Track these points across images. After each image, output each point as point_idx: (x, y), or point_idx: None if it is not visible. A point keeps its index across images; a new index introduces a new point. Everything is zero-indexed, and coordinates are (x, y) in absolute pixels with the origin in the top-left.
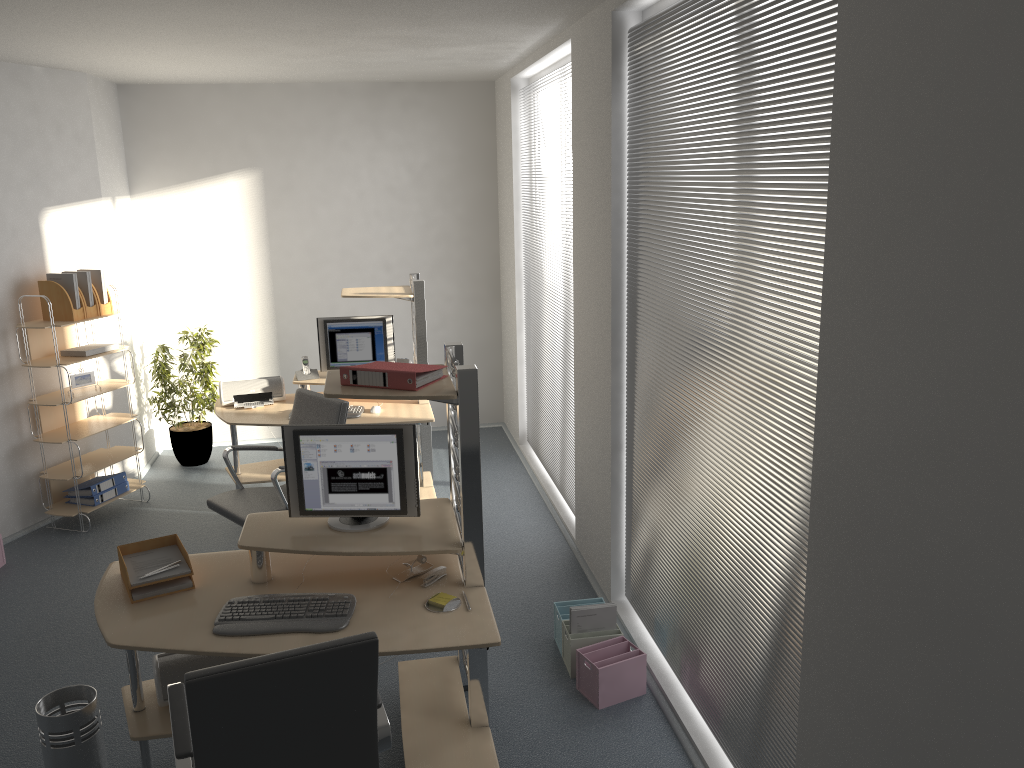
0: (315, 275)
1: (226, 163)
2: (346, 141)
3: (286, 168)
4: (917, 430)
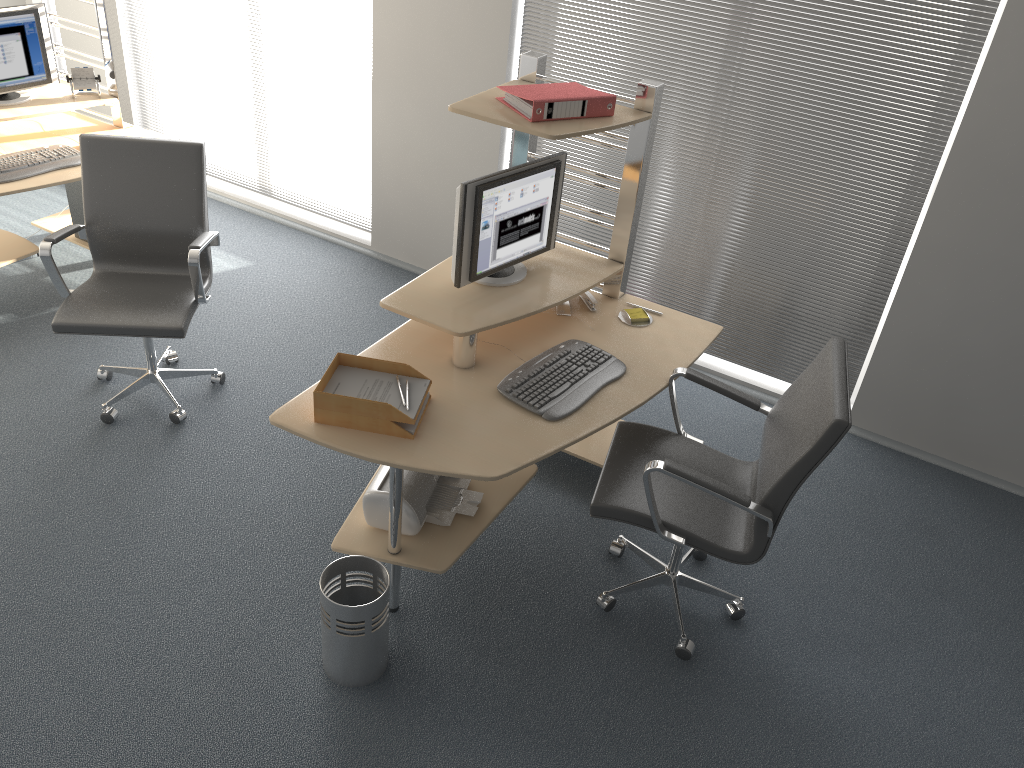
0: None
1: None
2: None
3: None
4: None
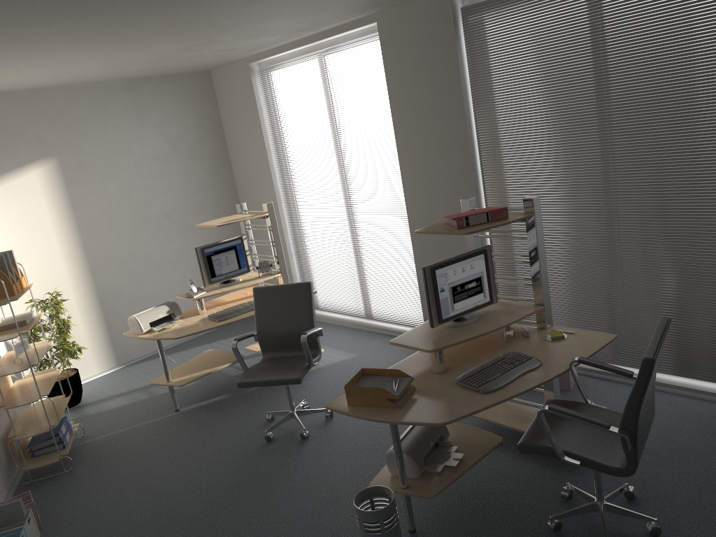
0: (115, 232)
1: (26, 156)
2: (118, 125)
3: (76, 153)
4: None
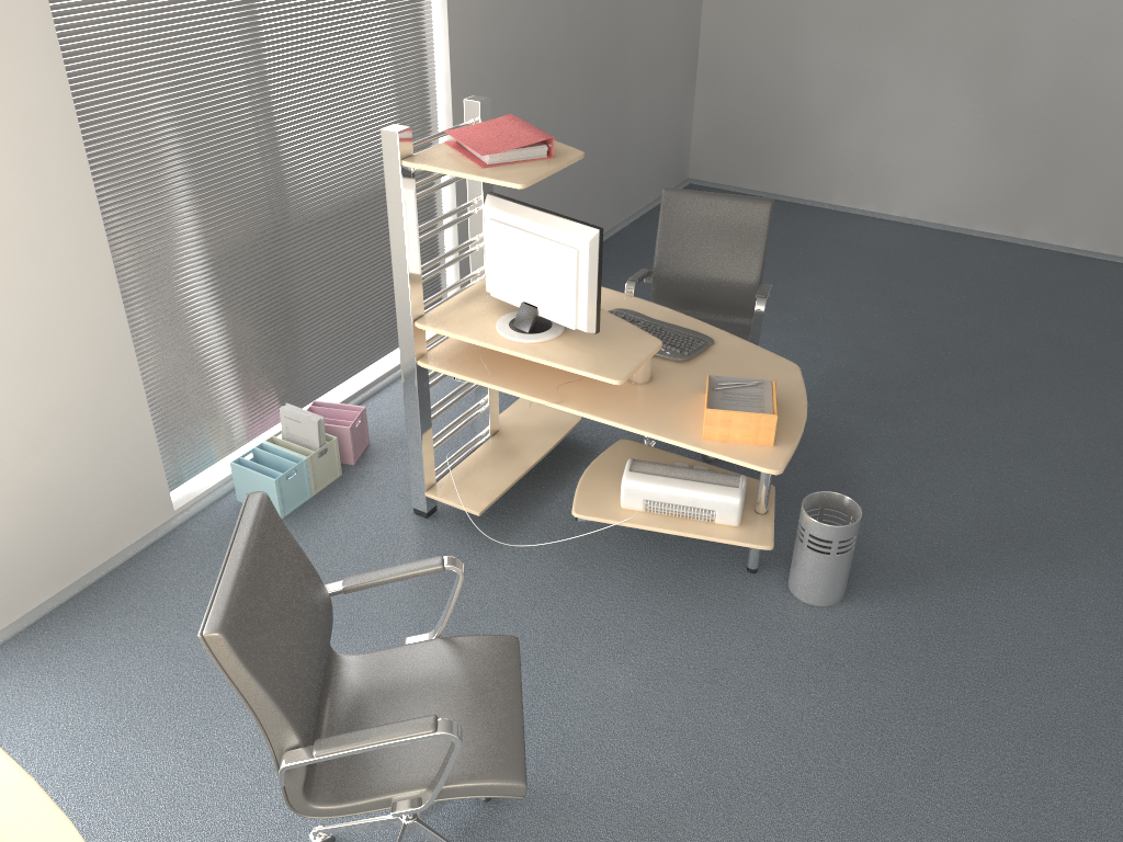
0: None
1: None
2: None
3: None
4: None
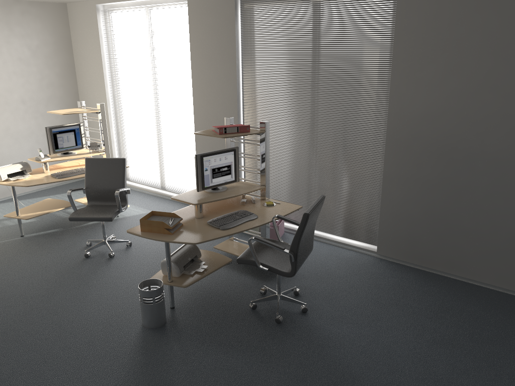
0: None
1: None
2: None
3: None
4: (432, 111)
